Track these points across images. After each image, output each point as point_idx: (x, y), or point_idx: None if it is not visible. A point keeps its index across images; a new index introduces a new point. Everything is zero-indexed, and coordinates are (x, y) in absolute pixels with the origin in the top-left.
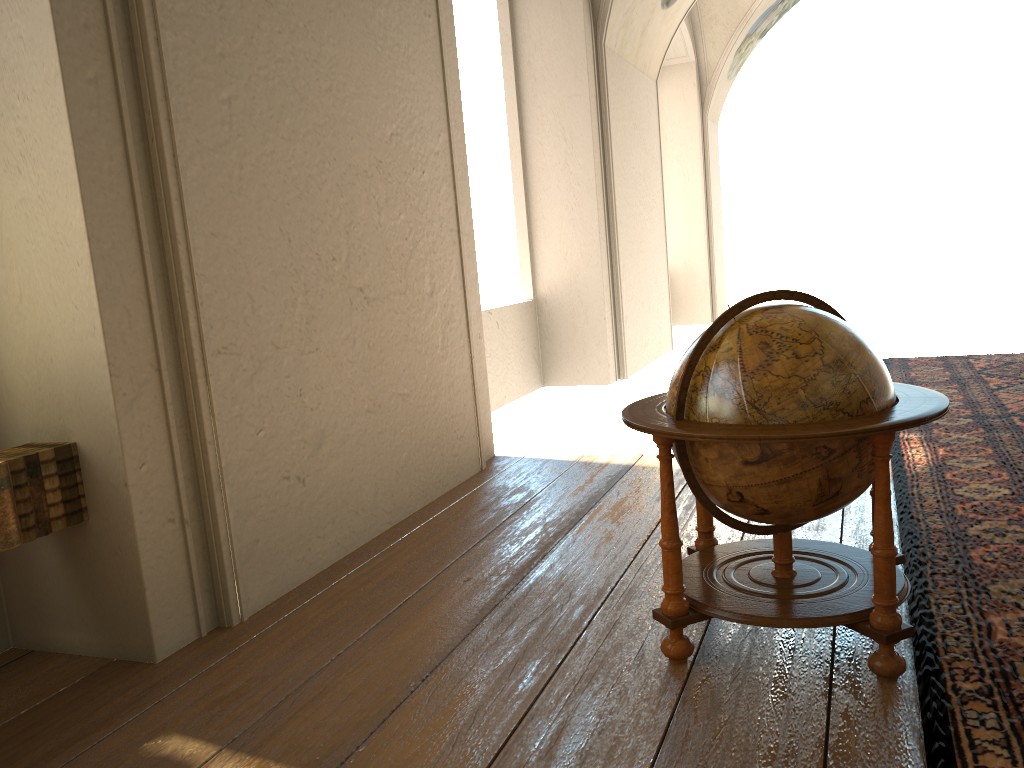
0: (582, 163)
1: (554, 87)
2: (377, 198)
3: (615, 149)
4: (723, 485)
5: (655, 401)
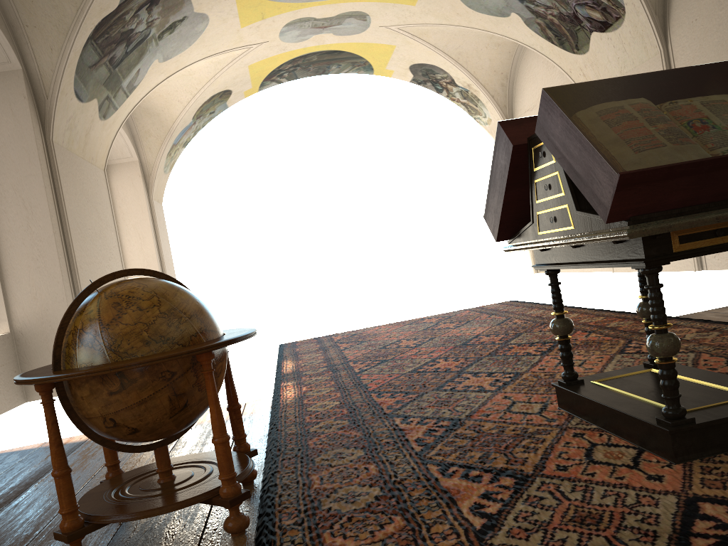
0: (42, 225)
1: (12, 169)
2: None
3: (71, 215)
4: (99, 415)
5: (50, 365)
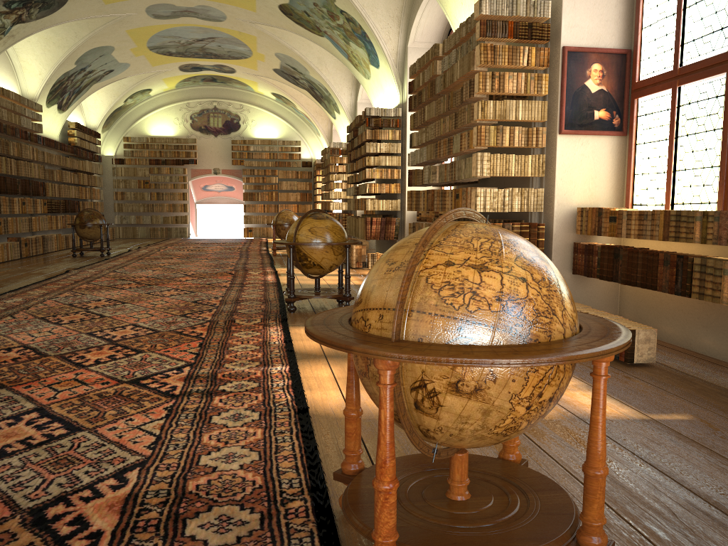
0: None
1: None
2: None
3: None
4: None
5: (590, 321)
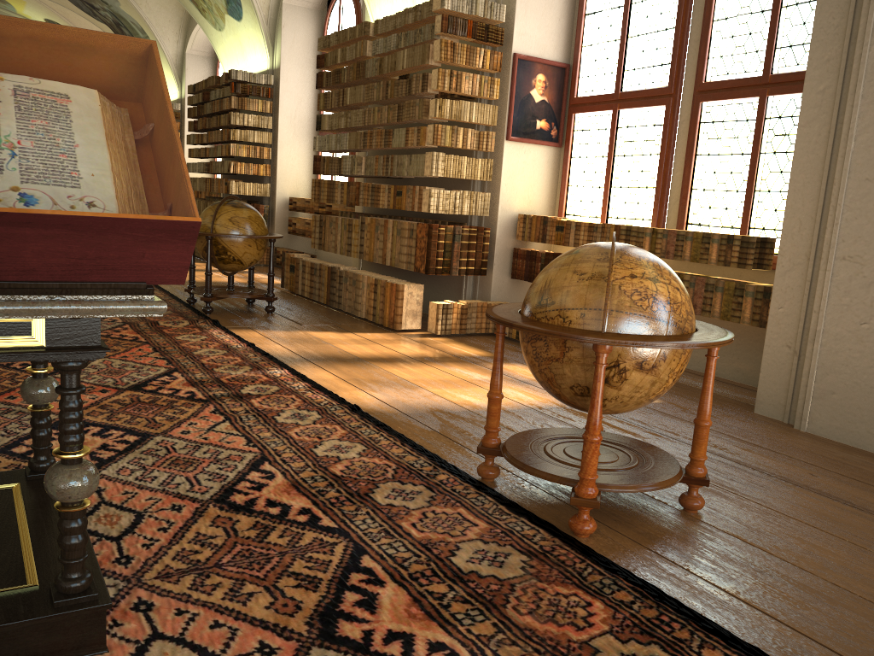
0: None
1: None
2: None
3: None
4: None
5: None
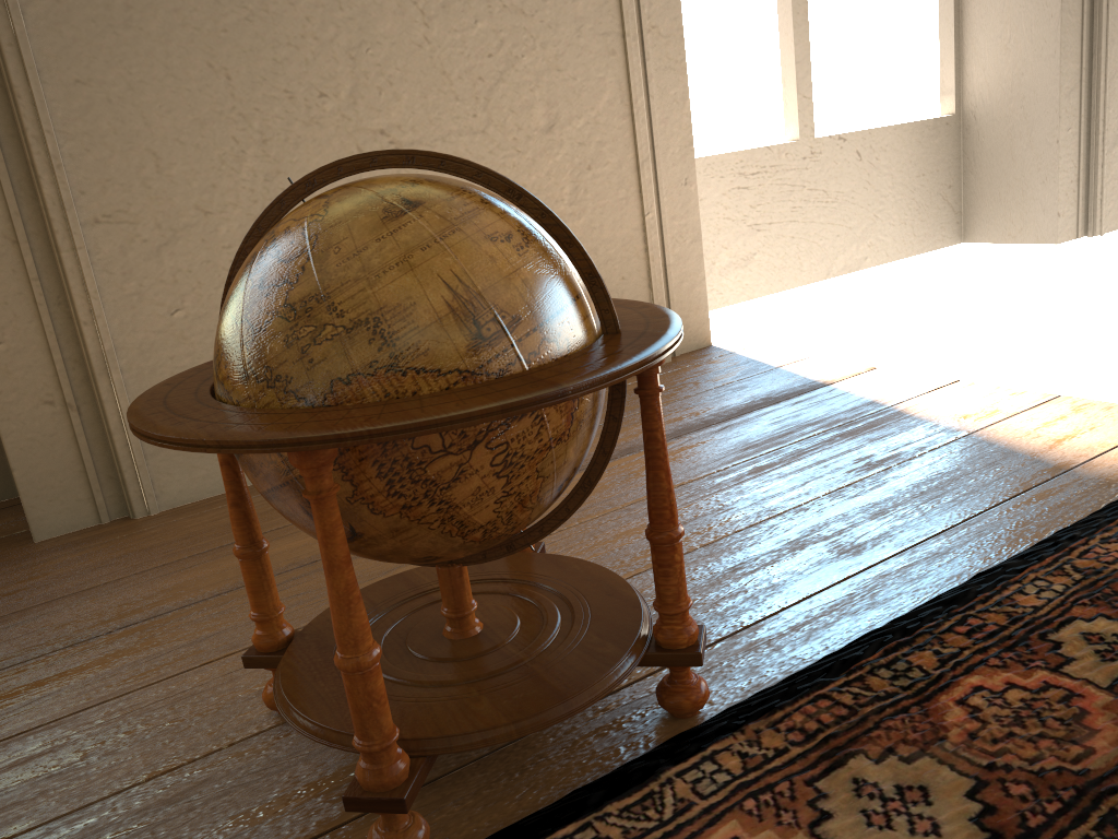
0: None
1: None
2: (422, 4)
3: None
4: None
5: None
